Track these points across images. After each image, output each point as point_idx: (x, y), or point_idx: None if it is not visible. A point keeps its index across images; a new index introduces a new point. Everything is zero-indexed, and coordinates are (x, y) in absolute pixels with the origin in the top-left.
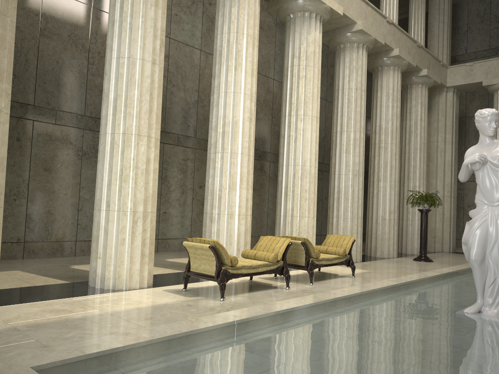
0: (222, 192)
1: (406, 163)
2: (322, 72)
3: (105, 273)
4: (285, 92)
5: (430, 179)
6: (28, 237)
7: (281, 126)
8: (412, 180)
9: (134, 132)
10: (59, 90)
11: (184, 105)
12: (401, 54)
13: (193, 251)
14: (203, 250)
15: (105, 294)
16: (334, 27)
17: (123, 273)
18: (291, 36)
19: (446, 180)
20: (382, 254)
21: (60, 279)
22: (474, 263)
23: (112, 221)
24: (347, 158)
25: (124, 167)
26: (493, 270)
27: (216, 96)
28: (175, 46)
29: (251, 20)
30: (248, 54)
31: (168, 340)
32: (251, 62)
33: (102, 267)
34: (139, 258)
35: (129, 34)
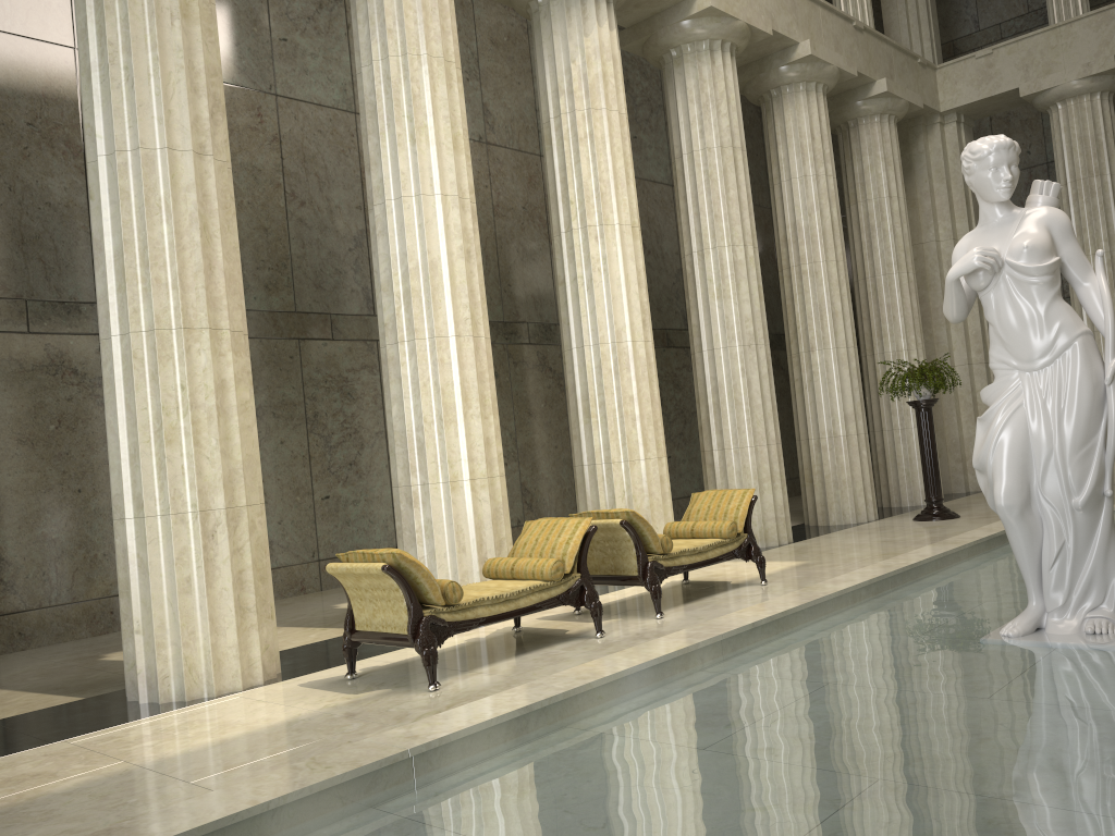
0: (426, 433)
1: (871, 301)
2: (653, 124)
3: (156, 666)
4: (553, 179)
5: (933, 330)
6: (5, 604)
7: (555, 258)
8: (889, 338)
9: (176, 324)
10: (25, 254)
11: (336, 246)
12: (817, 52)
13: (352, 582)
14: (373, 577)
15: (157, 716)
16: (650, 12)
17: (199, 659)
18: (545, 46)
19: (971, 327)
20: (842, 517)
21: (64, 694)
22: (1008, 514)
23: (154, 541)
24: (723, 310)
25: (162, 410)
26: (1056, 523)
27: (379, 211)
28: (292, 112)
29: (434, 20)
30: (440, 102)
31: (218, 832)
32: (448, 118)
33: (148, 653)
34: (233, 619)
35: (130, 93)
